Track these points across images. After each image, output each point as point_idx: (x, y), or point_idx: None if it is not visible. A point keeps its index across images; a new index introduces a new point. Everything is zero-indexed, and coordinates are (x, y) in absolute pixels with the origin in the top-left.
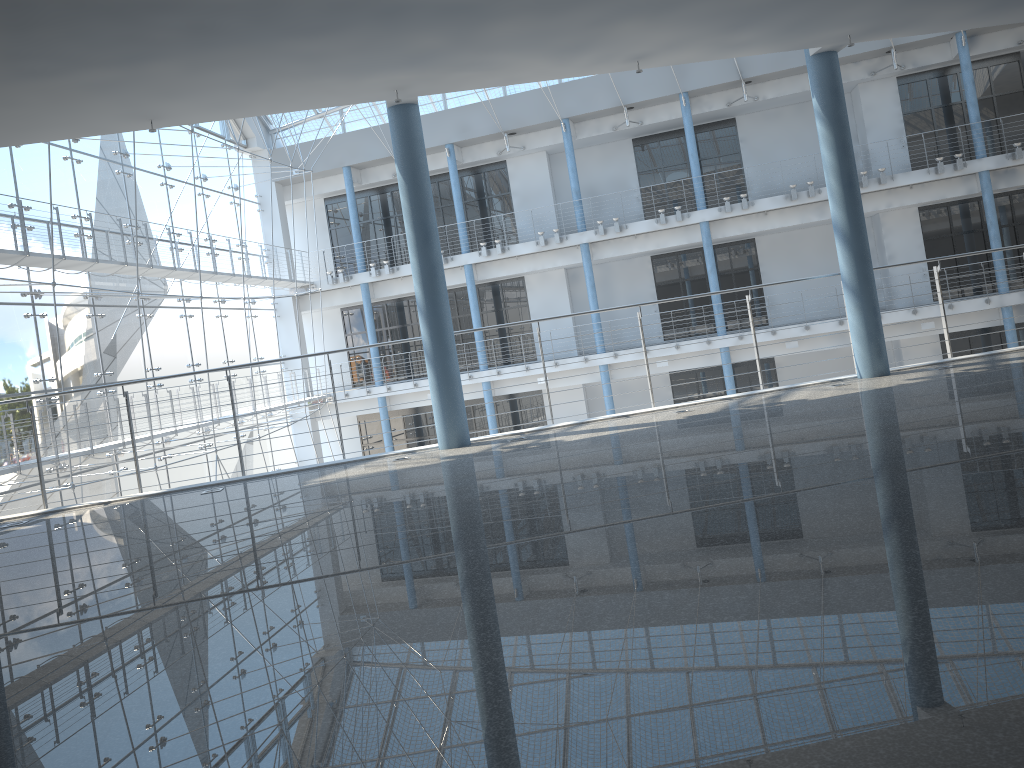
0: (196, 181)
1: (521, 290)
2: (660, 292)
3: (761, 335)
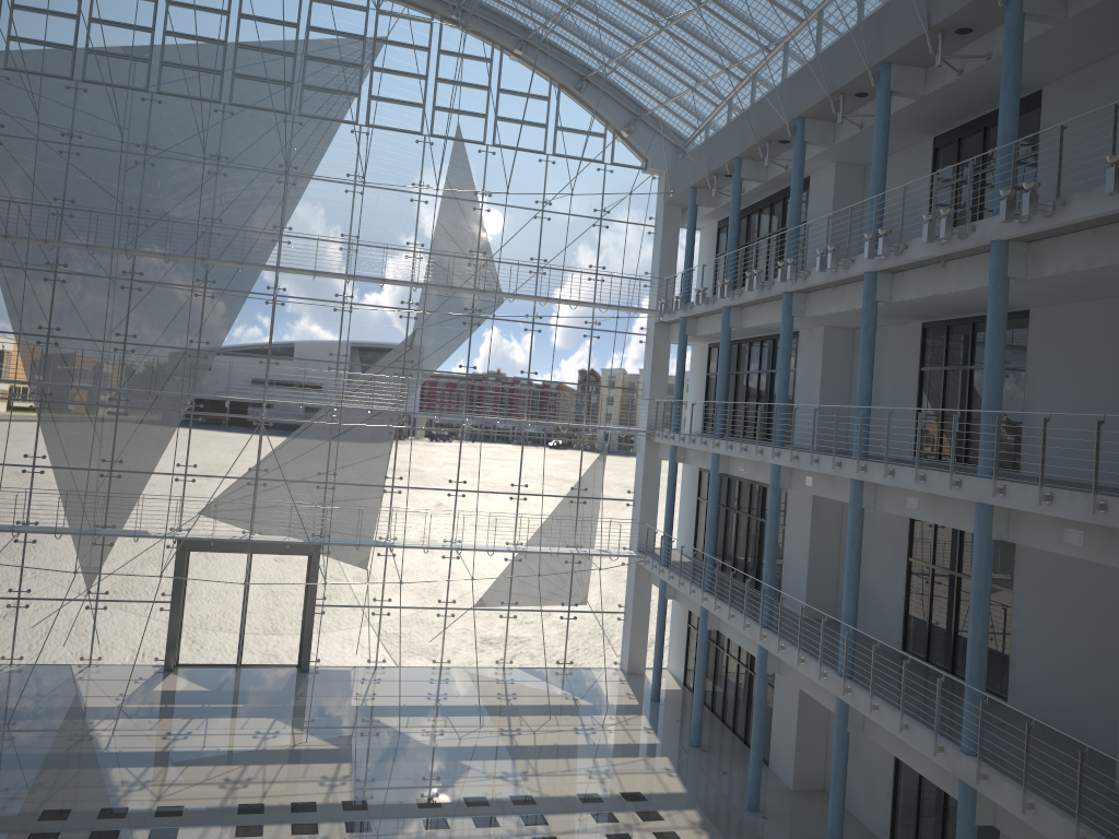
0: (534, 205)
1: (796, 349)
2: (924, 382)
3: (881, 473)
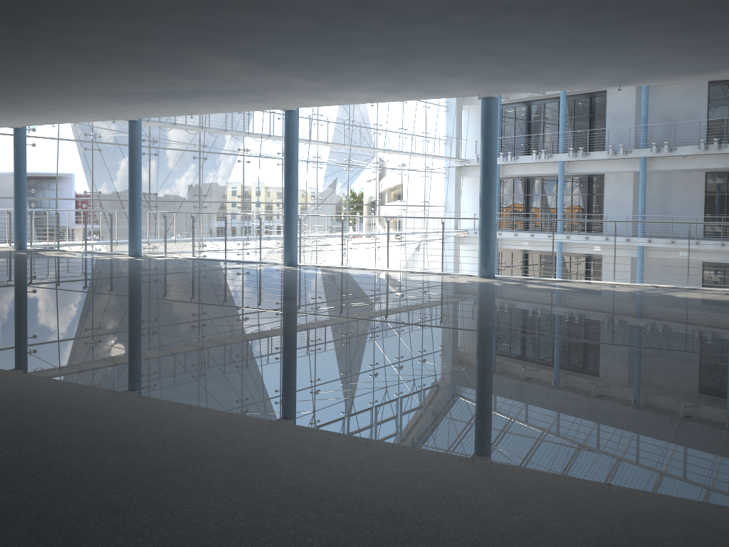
0: None
1: (601, 183)
2: (708, 200)
3: None
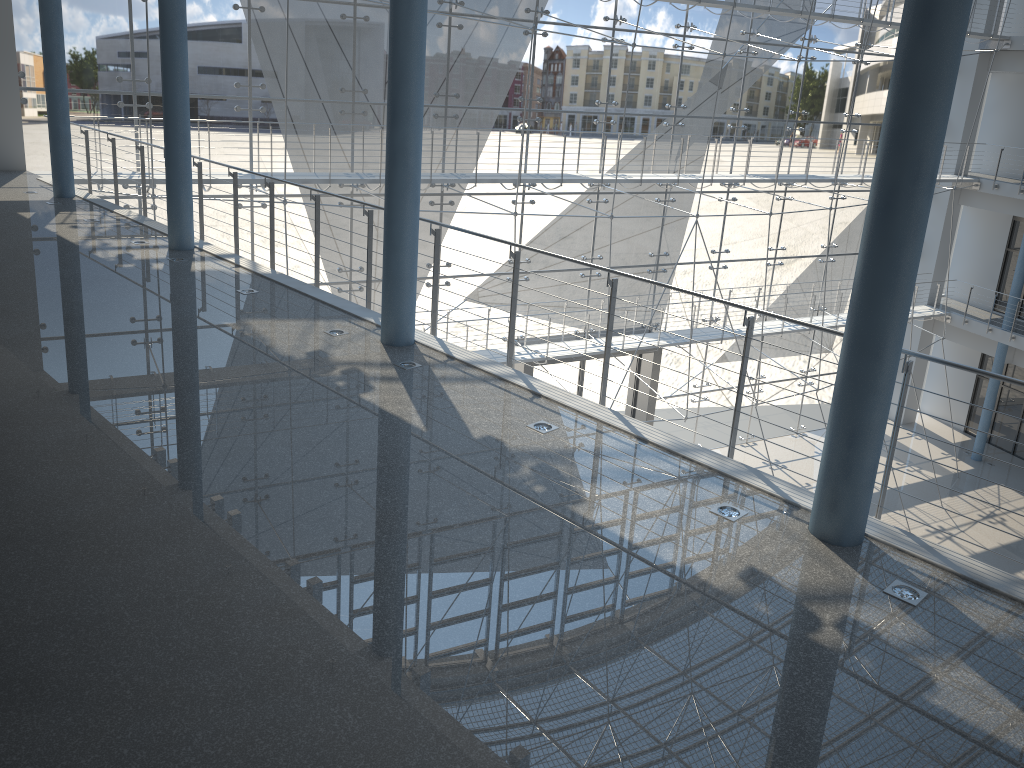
0: None
1: None
2: None
3: None
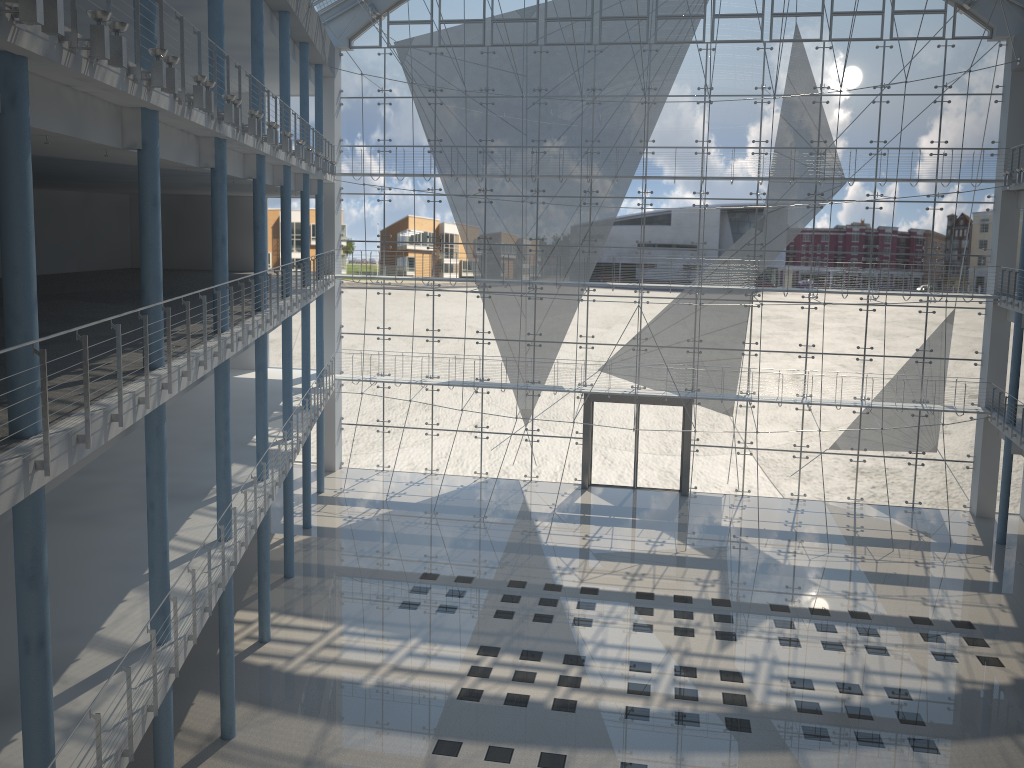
0: (872, 91)
1: None
2: None
3: None
